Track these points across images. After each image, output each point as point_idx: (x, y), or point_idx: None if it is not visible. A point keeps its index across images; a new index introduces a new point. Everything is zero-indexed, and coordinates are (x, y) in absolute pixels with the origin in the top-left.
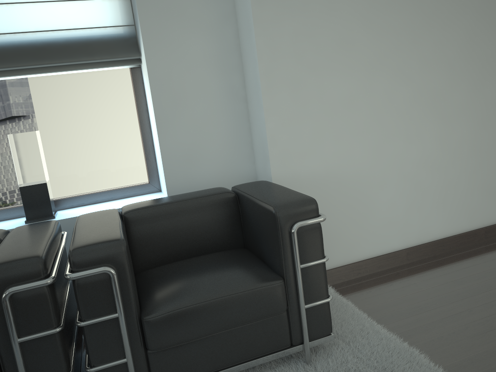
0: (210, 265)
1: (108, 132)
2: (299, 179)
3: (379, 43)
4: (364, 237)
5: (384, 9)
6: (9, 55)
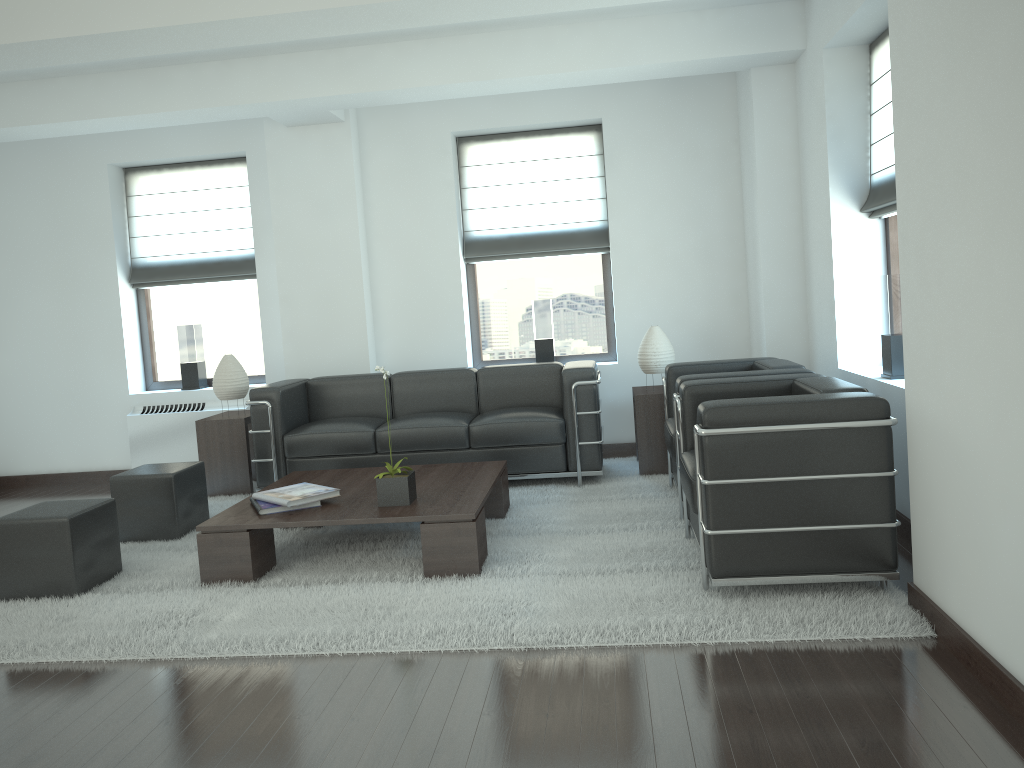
0: None
1: None
2: (923, 420)
3: (999, 163)
4: (982, 598)
5: (1006, 78)
6: None
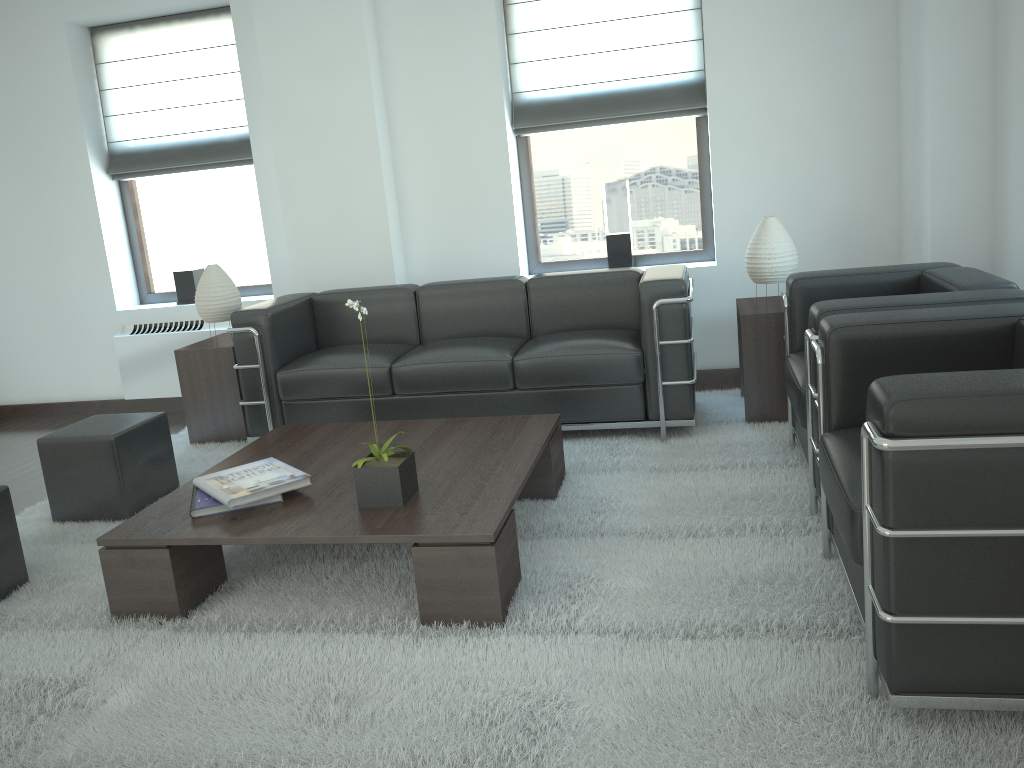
0: None
1: None
2: None
3: None
4: None
5: None
6: None
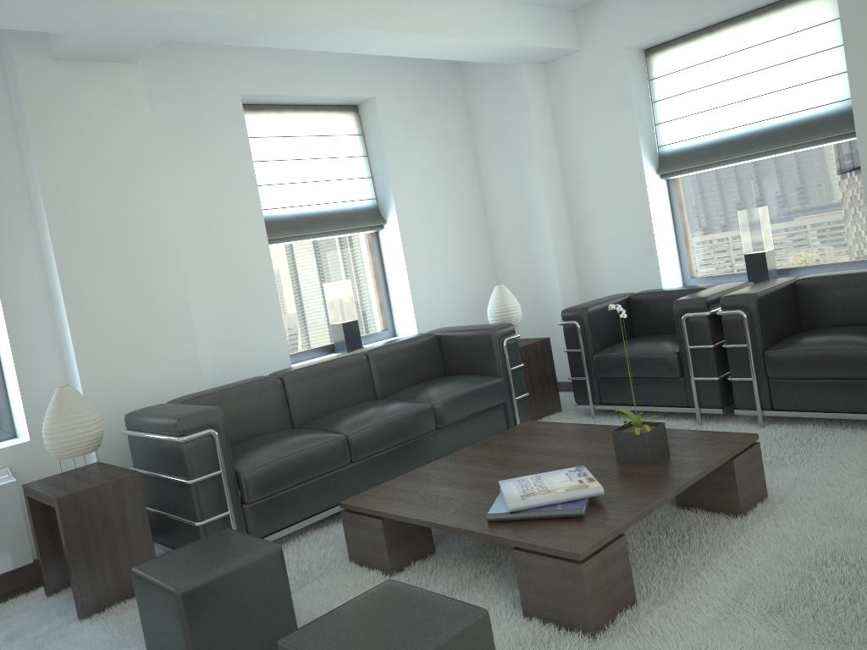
0: (842, 330)
1: (836, 205)
2: None
3: None
4: None
5: None
6: (746, 143)
